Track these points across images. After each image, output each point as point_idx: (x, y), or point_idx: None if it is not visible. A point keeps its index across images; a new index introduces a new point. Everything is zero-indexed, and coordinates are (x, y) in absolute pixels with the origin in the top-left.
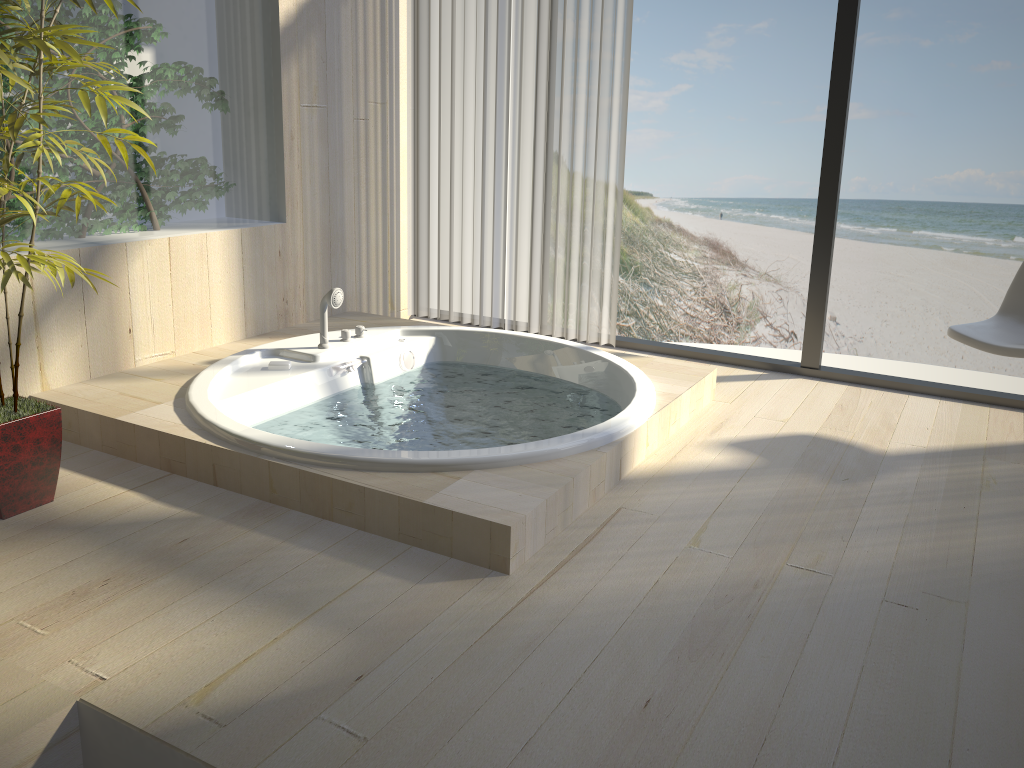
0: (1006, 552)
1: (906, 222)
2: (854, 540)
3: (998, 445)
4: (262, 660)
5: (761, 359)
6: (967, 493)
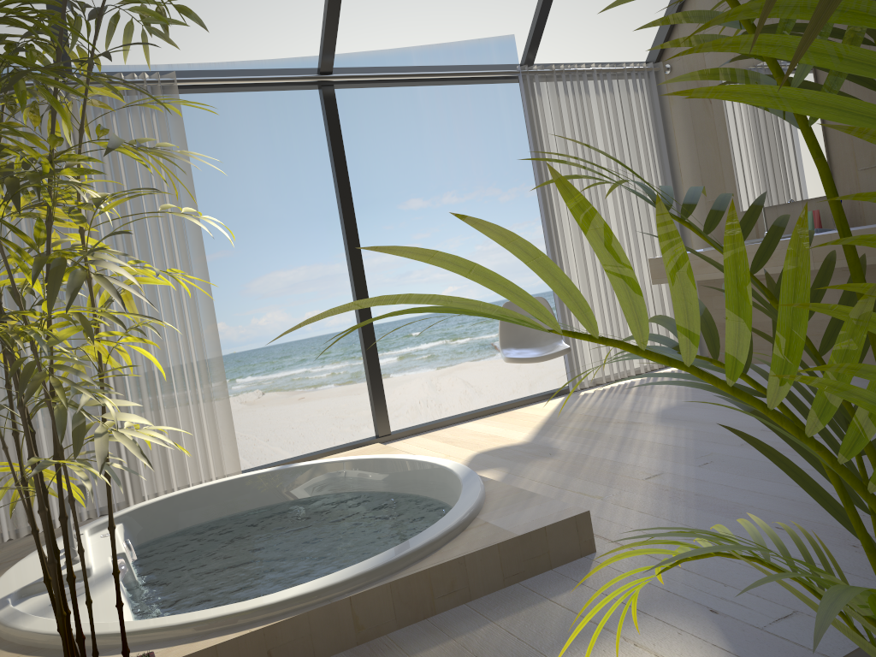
0: (666, 438)
1: None
2: (627, 462)
3: (545, 421)
4: (667, 650)
5: (349, 444)
6: (595, 434)
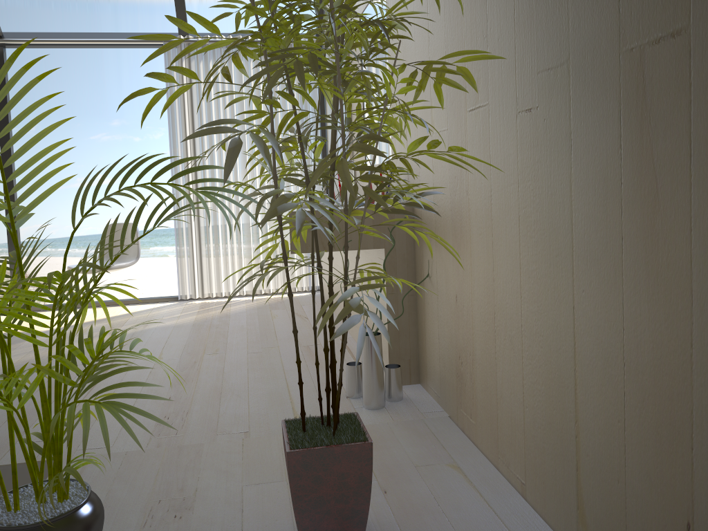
0: None
1: (145, 243)
2: None
3: (103, 318)
4: None
5: None
6: None
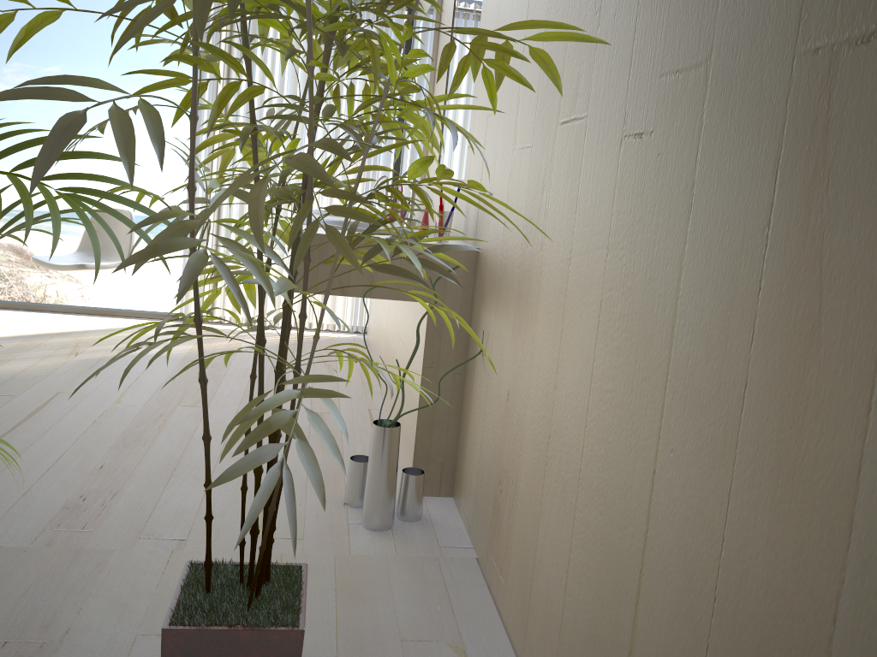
0: (11, 371)
1: None
2: None
3: (71, 331)
4: None
5: None
6: (19, 351)
